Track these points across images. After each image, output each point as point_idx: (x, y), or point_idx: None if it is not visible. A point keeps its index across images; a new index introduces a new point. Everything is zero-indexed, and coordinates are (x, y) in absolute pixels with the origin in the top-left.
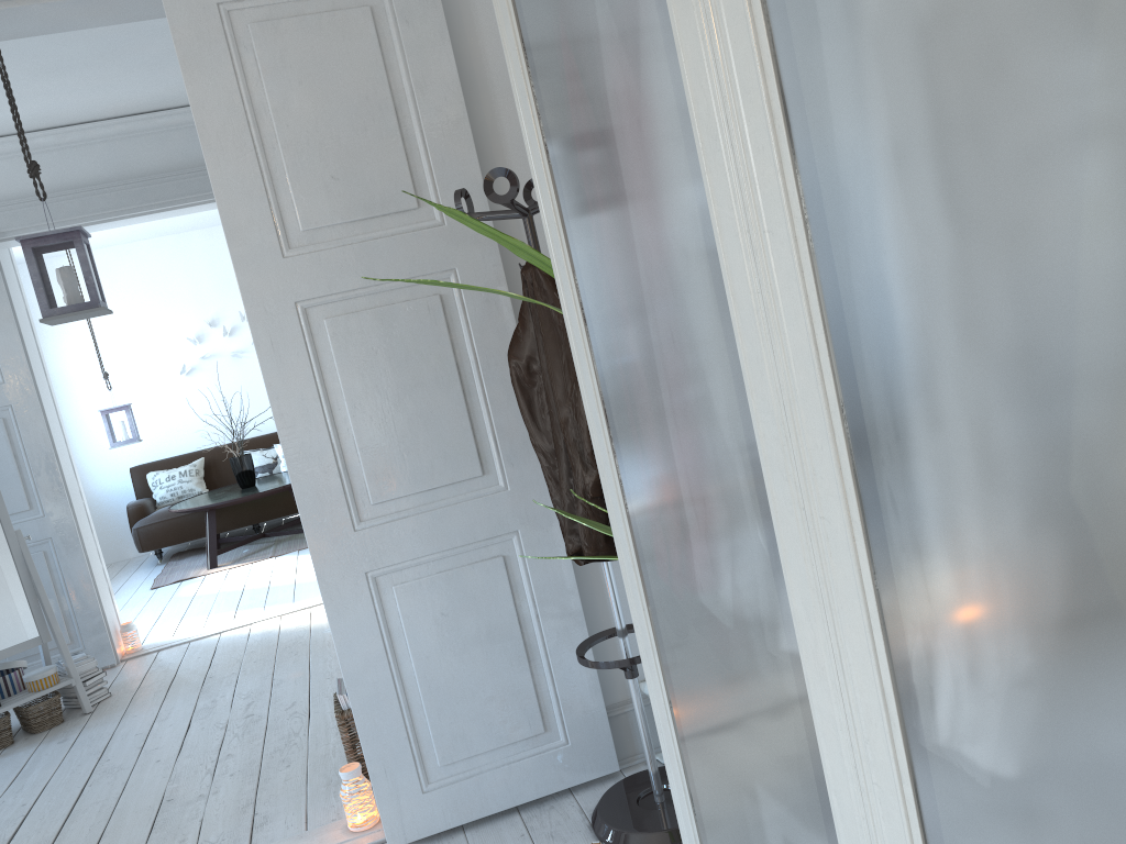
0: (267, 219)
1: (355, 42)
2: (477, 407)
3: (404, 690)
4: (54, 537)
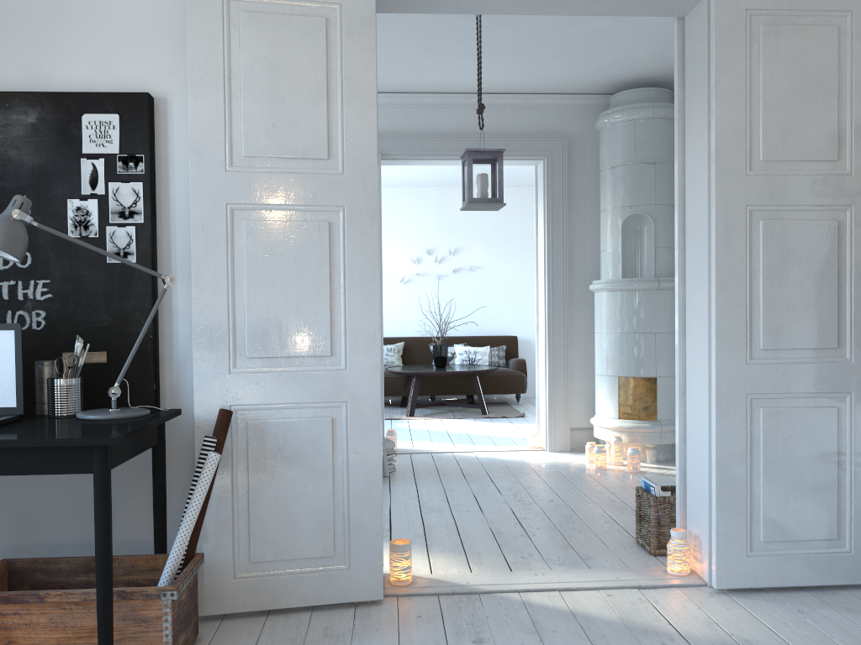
0: (742, 148)
1: (823, 47)
2: (843, 301)
3: (750, 481)
4: None
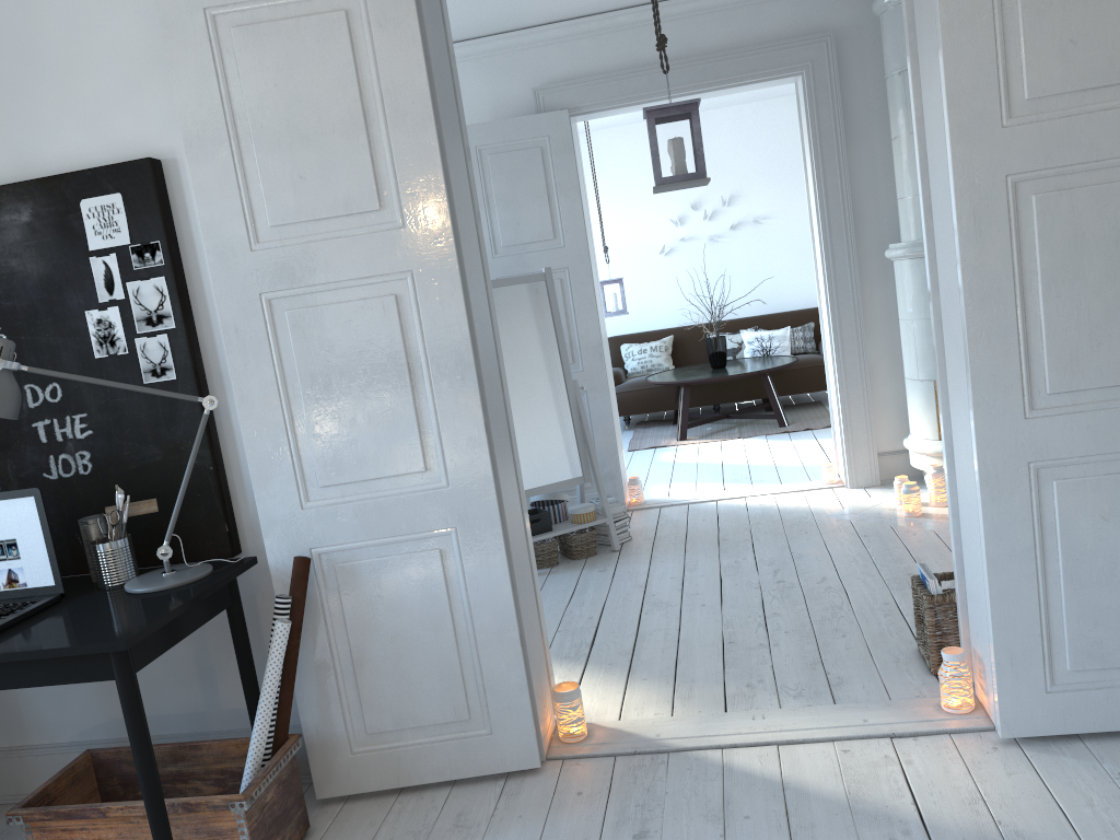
0: (992, 86)
1: None
2: None
3: (1044, 587)
4: (588, 391)
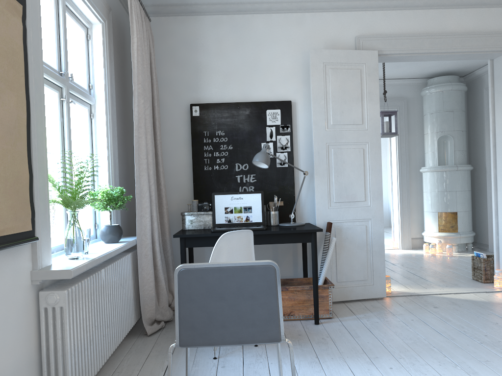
0: None
1: None
2: None
3: None
4: None
